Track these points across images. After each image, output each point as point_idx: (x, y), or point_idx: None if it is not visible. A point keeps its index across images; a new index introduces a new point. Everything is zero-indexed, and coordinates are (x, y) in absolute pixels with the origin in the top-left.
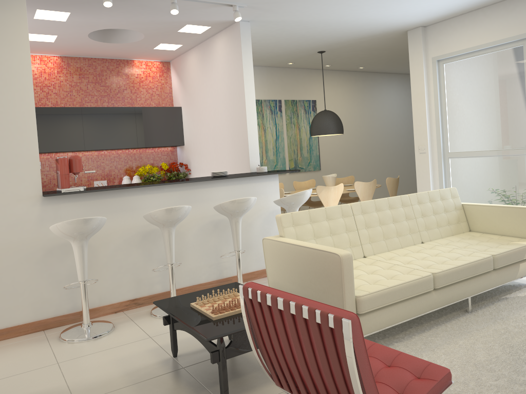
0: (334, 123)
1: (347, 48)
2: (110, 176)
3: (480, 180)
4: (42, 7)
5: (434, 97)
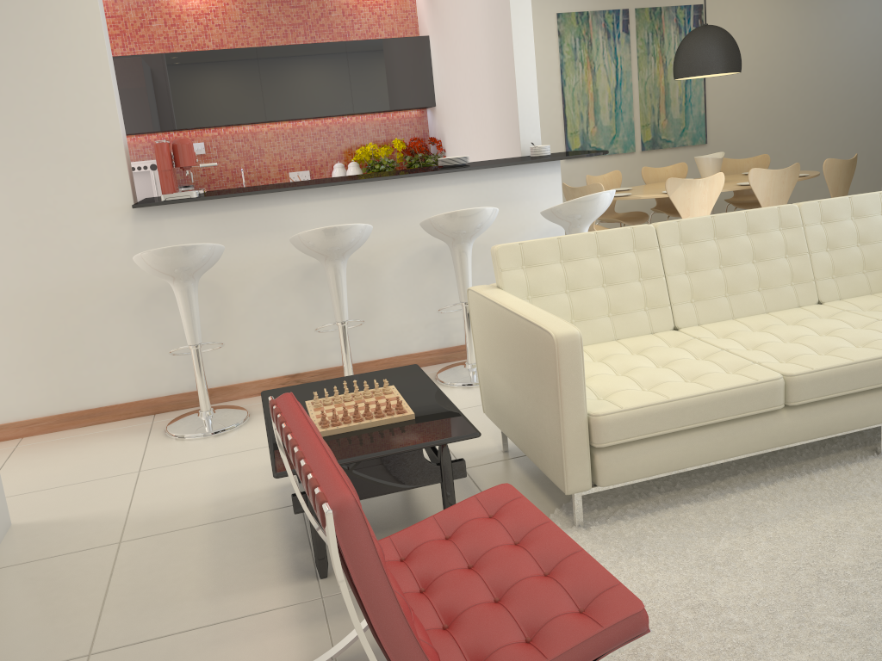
0: (720, 51)
1: None
2: (314, 164)
3: None
4: None
5: None
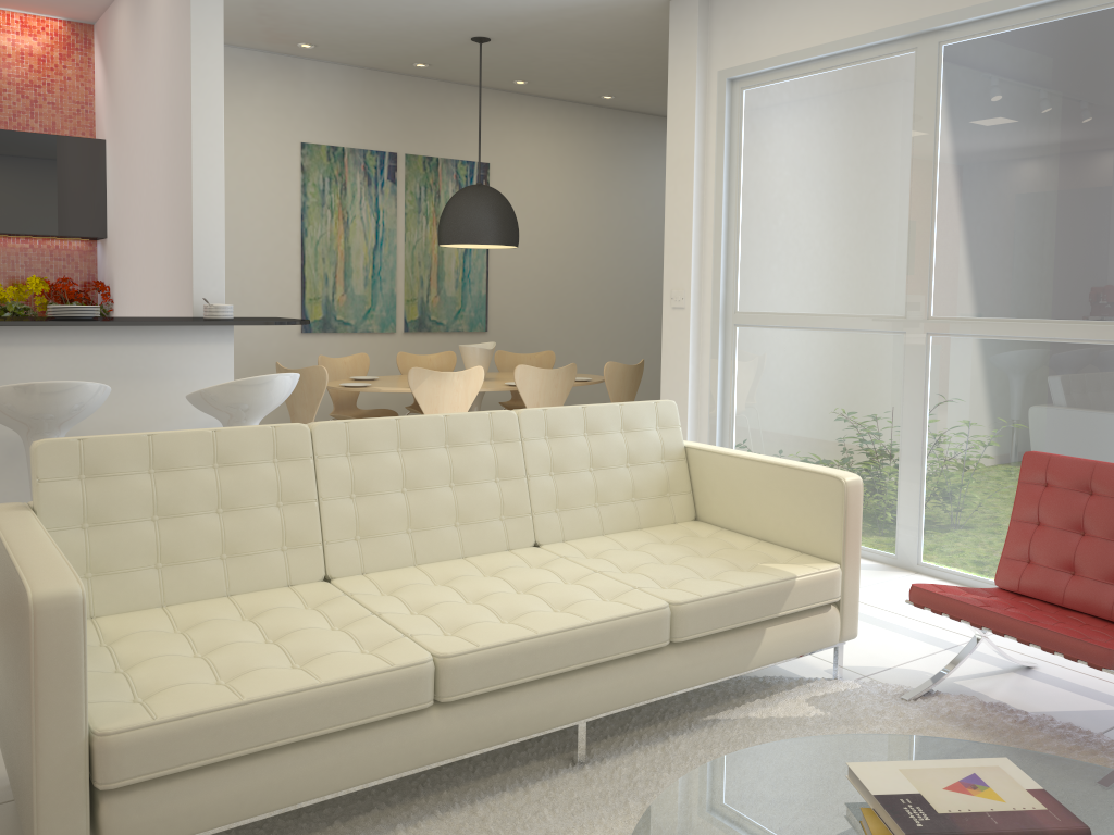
0: (493, 218)
1: (543, 38)
2: None
3: (795, 386)
4: None
5: (716, 172)
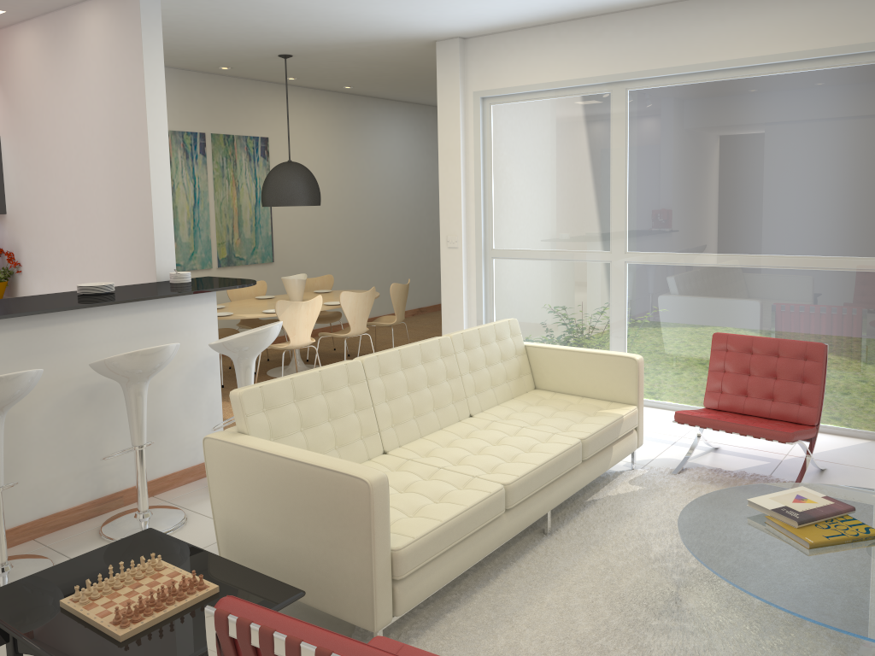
0: (306, 186)
1: (331, 56)
2: None
3: (538, 296)
4: None
5: (475, 158)
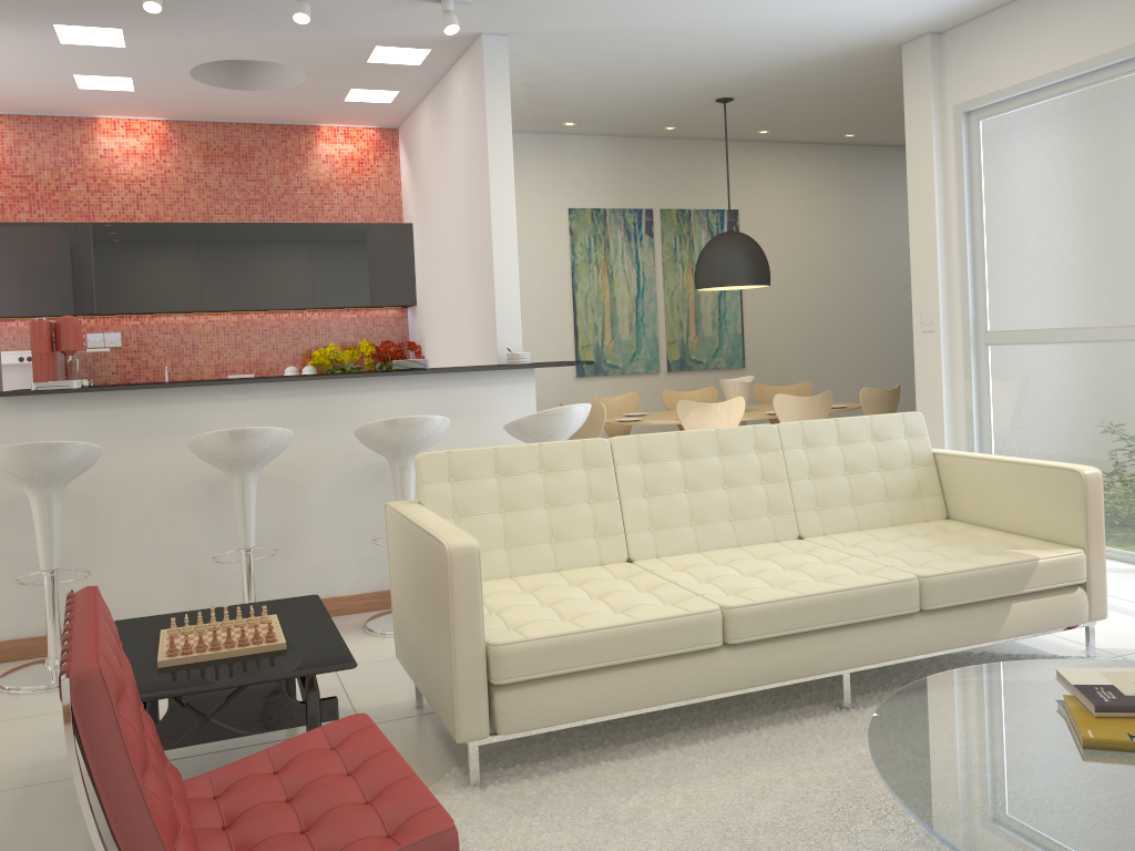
0: (744, 261)
1: (782, 91)
2: (262, 366)
3: (1051, 399)
4: (61, 19)
5: (957, 200)
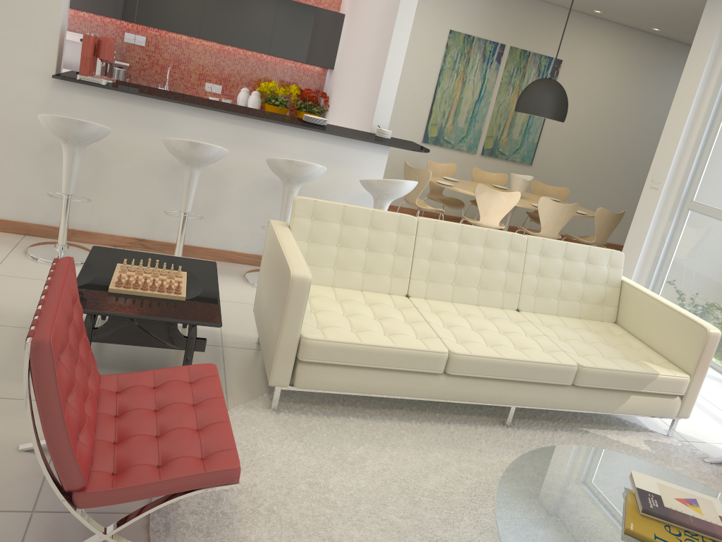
0: (552, 102)
1: None
2: (228, 82)
3: (716, 259)
4: None
5: (707, 108)
